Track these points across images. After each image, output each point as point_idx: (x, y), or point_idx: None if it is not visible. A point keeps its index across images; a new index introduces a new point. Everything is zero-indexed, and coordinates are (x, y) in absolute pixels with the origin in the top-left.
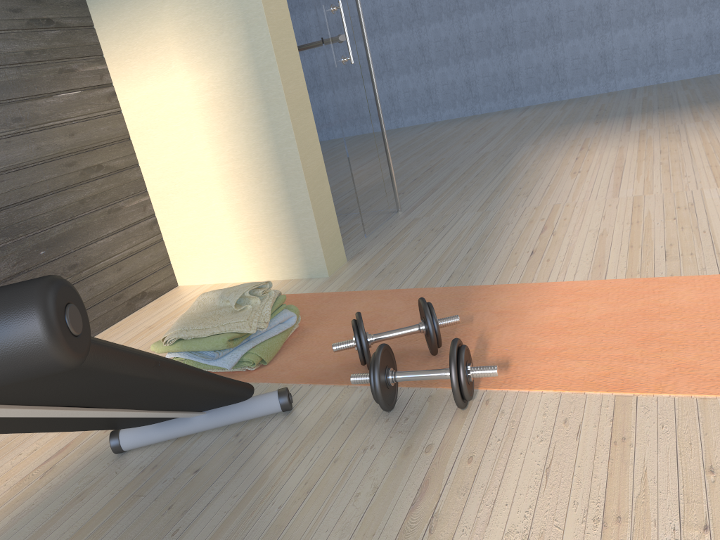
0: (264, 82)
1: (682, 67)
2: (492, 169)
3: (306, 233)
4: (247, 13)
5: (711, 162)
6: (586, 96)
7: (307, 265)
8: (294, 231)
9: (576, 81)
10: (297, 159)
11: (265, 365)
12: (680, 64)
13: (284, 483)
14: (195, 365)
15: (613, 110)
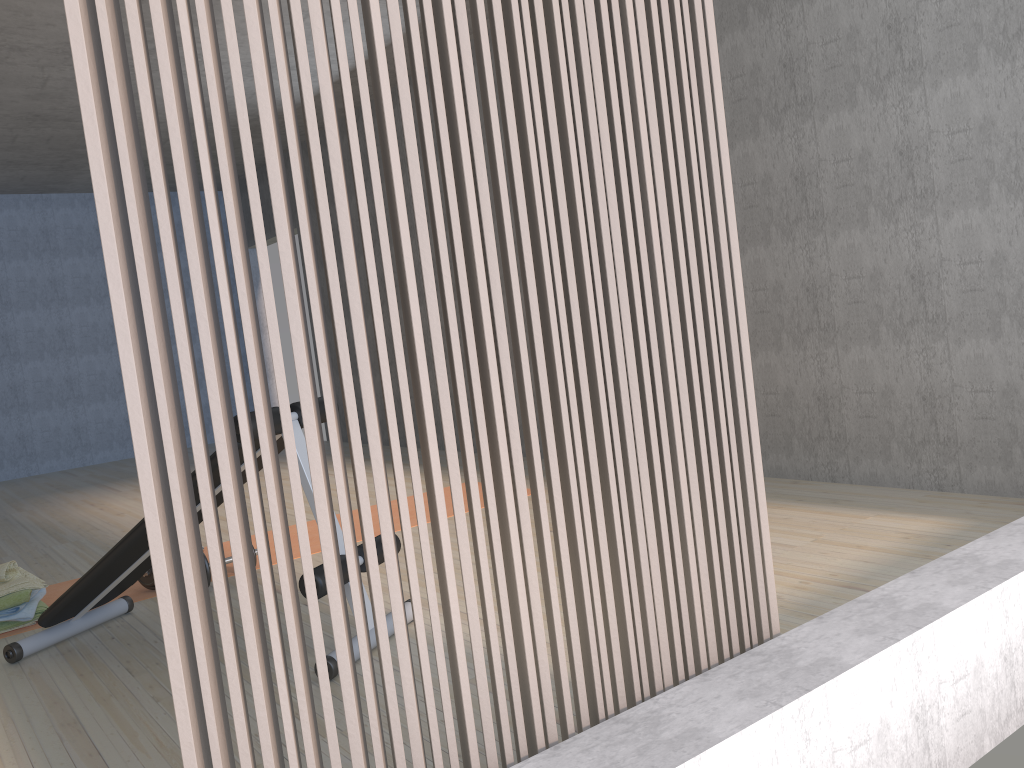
0: None
1: (107, 449)
2: (9, 527)
3: None
4: None
5: None
6: (5, 480)
7: None
8: None
9: None
10: None
11: None
12: (105, 446)
13: None
14: None
15: (71, 484)
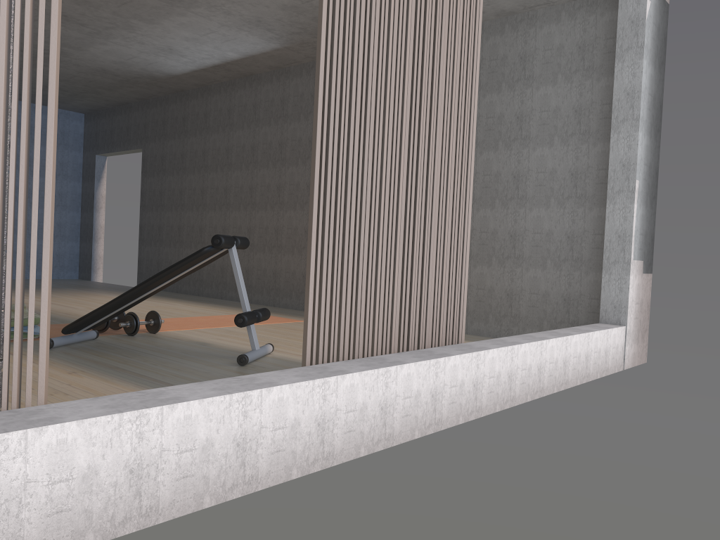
0: None
1: None
2: None
3: None
4: None
5: (97, 302)
6: None
7: None
8: None
9: None
10: None
11: None
12: None
13: (137, 343)
14: None
15: None
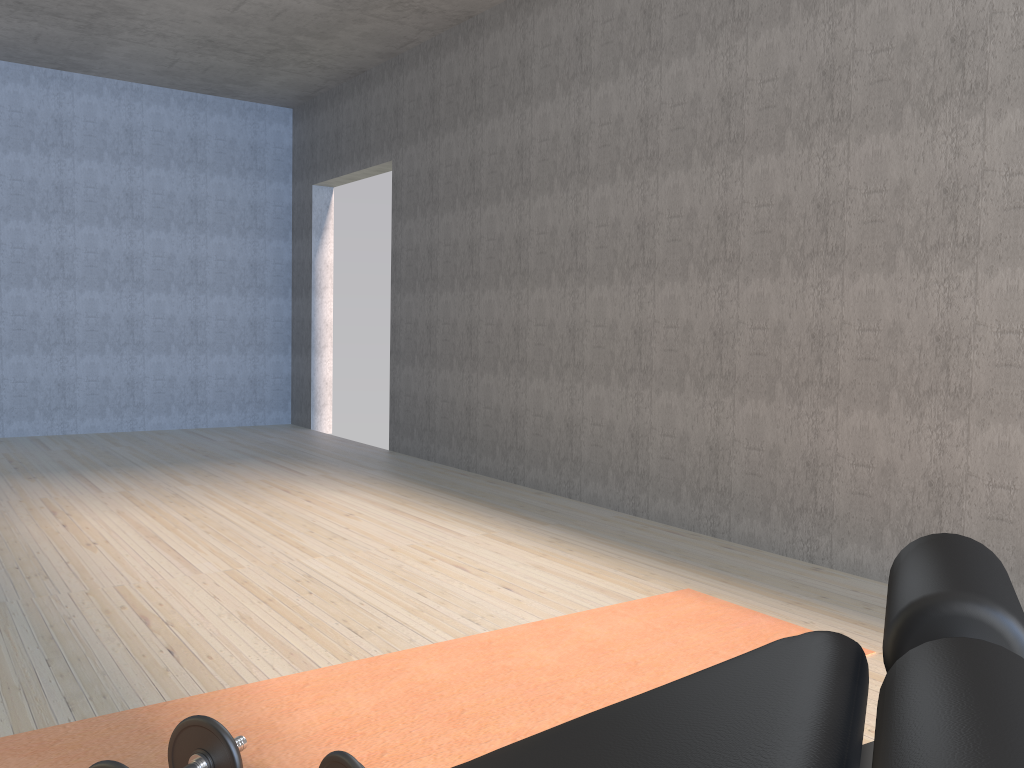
0: None
1: (97, 416)
2: None
3: None
4: None
5: (271, 531)
6: None
7: None
8: None
9: None
10: None
11: None
12: (95, 412)
13: None
14: None
15: (37, 463)
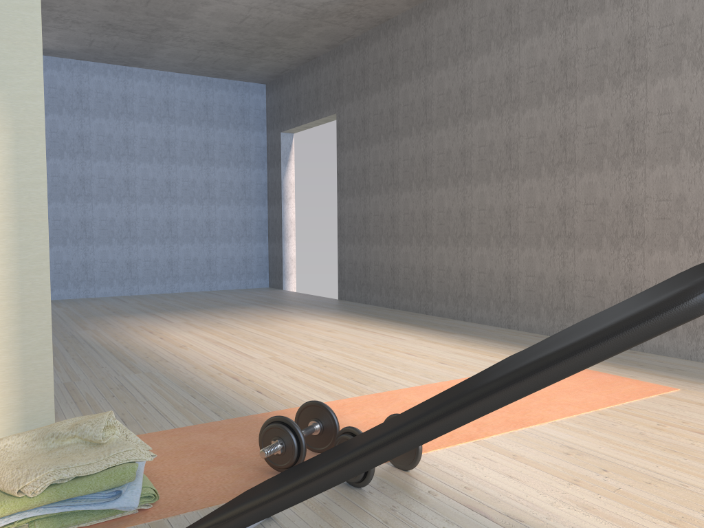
0: (22, 199)
1: (151, 283)
2: (76, 345)
3: (36, 379)
4: (21, 123)
5: (286, 339)
6: (67, 299)
7: (26, 421)
8: (17, 378)
9: (57, 283)
10: (46, 290)
11: (154, 503)
12: (149, 281)
13: None
14: (58, 524)
15: (124, 309)
